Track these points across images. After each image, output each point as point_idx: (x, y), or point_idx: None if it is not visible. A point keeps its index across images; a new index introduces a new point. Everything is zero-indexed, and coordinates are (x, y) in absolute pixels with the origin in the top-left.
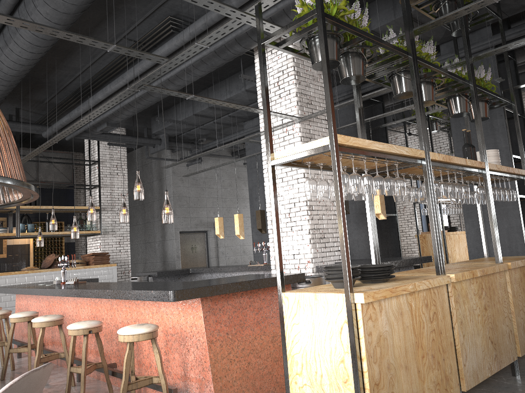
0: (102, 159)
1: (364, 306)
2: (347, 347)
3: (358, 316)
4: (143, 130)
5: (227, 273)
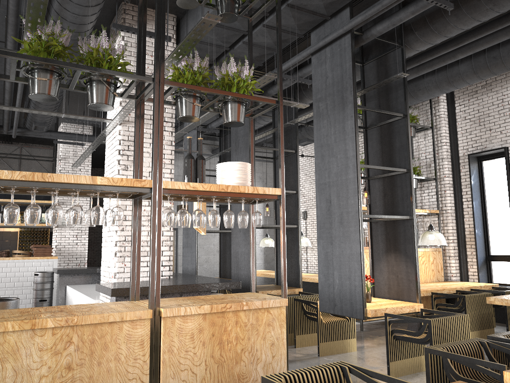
0: (65, 156)
1: None
2: None
3: None
4: None
5: None
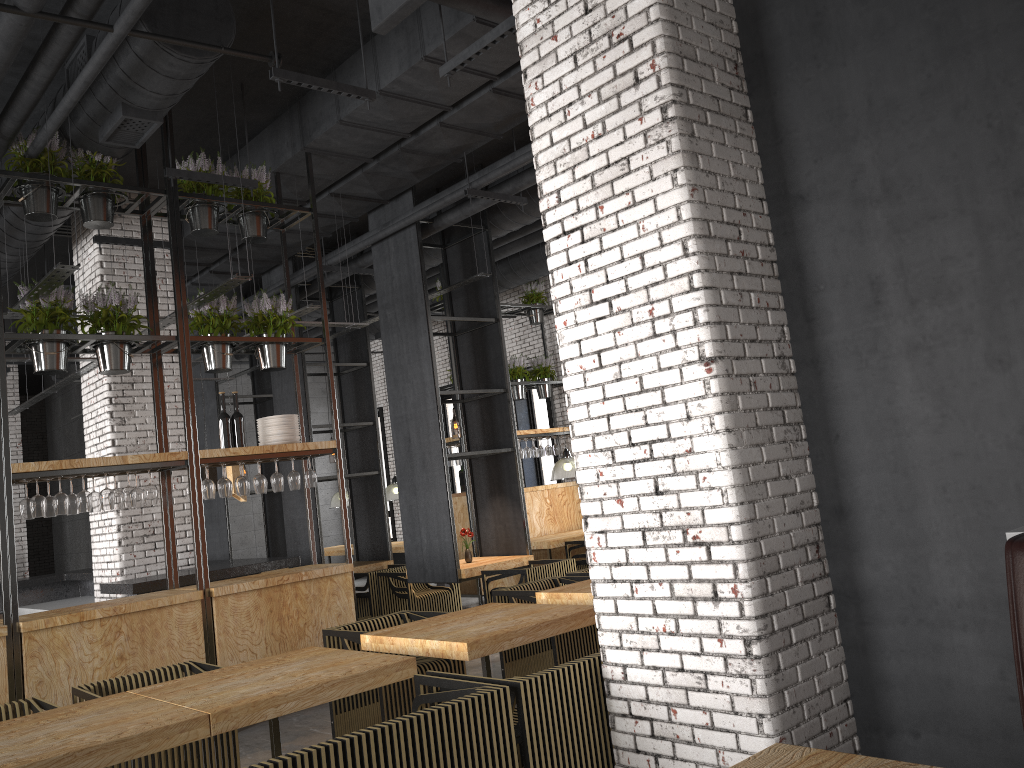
0: None
1: None
2: None
3: None
4: None
5: None
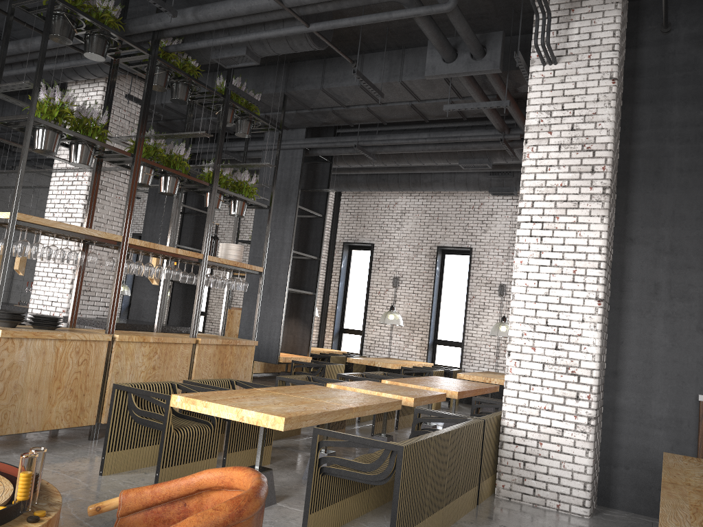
0: None
1: (3, 339)
2: None
3: None
4: None
5: None
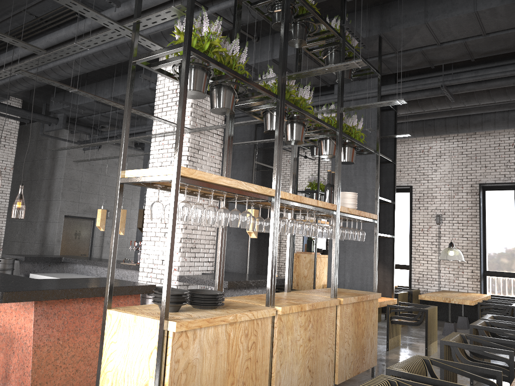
0: None
1: (176, 334)
2: (153, 372)
3: (168, 343)
4: (42, 105)
5: (100, 266)
